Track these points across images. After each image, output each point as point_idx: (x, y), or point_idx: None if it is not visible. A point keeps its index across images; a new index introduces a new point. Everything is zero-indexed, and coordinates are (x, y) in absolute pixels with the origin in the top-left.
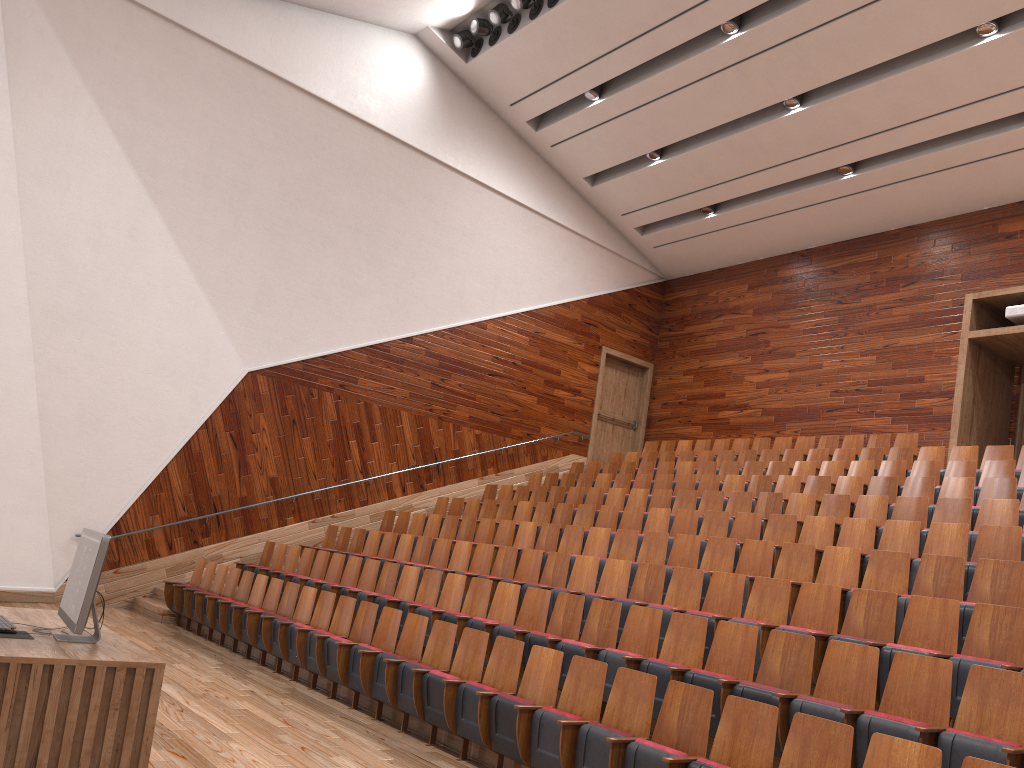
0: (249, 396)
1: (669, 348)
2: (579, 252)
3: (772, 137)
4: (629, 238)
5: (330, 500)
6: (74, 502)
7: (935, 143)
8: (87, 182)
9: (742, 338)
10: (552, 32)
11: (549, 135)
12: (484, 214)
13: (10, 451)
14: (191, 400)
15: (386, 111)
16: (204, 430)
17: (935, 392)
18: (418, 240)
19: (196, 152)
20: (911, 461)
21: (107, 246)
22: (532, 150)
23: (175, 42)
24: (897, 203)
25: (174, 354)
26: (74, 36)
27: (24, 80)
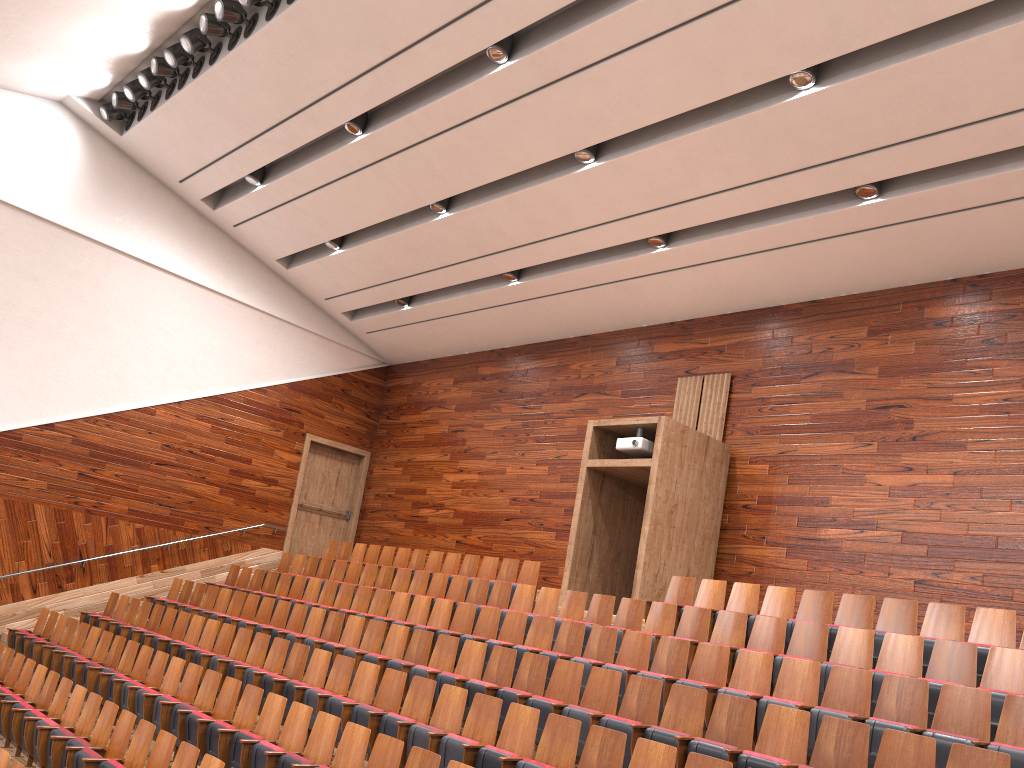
0: None
1: (386, 436)
2: (277, 335)
3: (431, 239)
4: (341, 322)
5: None
6: None
7: (583, 259)
8: None
9: (445, 434)
10: (189, 114)
11: (228, 215)
12: (150, 294)
13: None
14: None
15: (14, 182)
16: None
17: None
18: (61, 320)
19: None
20: (508, 598)
21: None
22: (217, 228)
23: None
24: (566, 313)
25: None
26: None
27: None
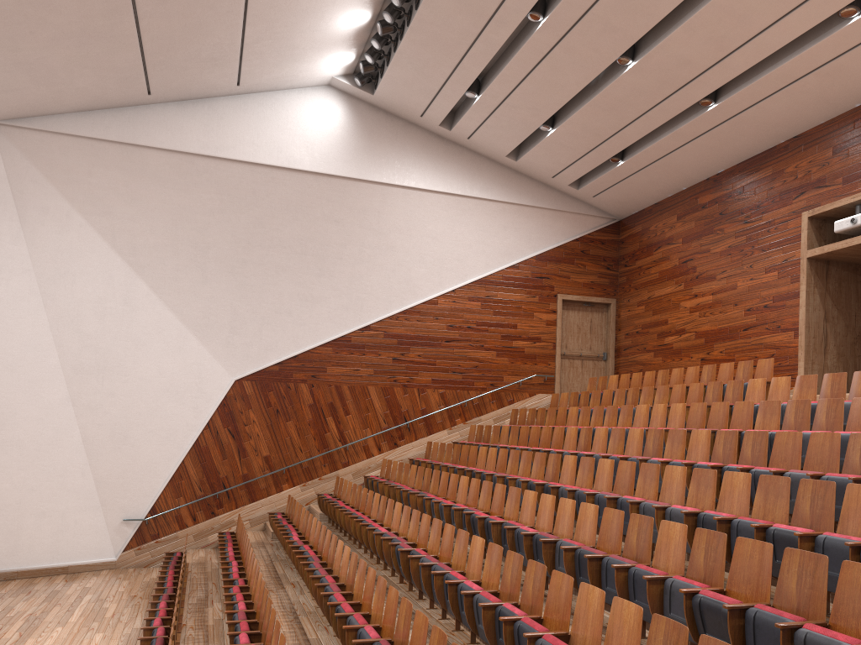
0: (239, 398)
1: (626, 282)
2: (519, 218)
3: (625, 91)
4: (569, 193)
5: (316, 466)
6: (119, 497)
7: (775, 59)
8: (87, 274)
9: (676, 266)
10: (412, 57)
11: (461, 131)
12: (417, 211)
13: (65, 470)
14: (193, 410)
15: (310, 154)
16: (207, 430)
17: None
18: (359, 248)
19: (162, 230)
20: (742, 394)
21: (110, 314)
22: (456, 145)
23: (130, 157)
24: (771, 119)
25: (174, 379)
26: (58, 176)
27: (30, 217)
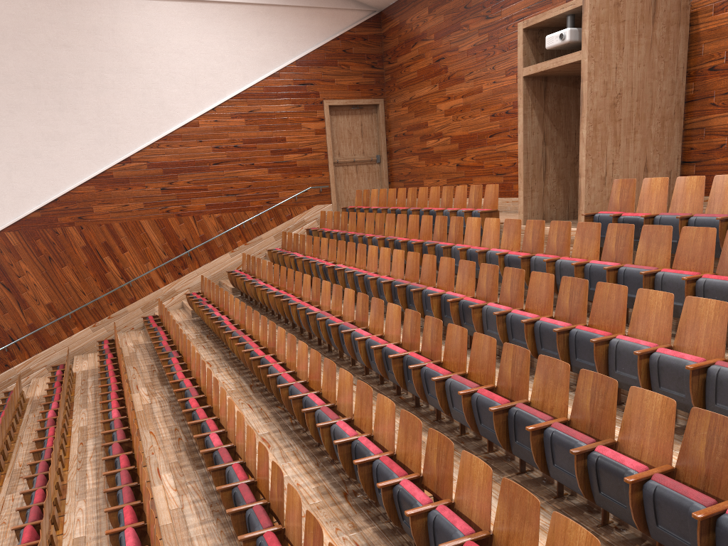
0: (5, 251)
1: (391, 81)
2: (272, 21)
3: None
4: None
5: (103, 306)
6: None
7: None
8: None
9: (431, 66)
10: None
11: None
12: (156, 24)
13: None
14: None
15: None
16: None
17: None
18: (99, 73)
19: None
20: (462, 232)
21: None
22: None
23: None
24: None
25: None
26: None
27: None
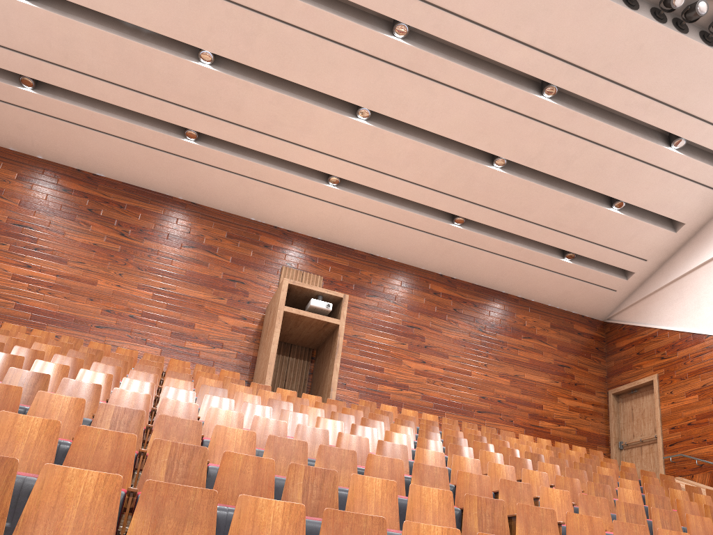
0: None
1: None
2: None
3: (165, 69)
4: None
5: None
6: None
7: (262, 158)
8: None
9: (1, 223)
10: None
11: None
12: None
13: None
14: None
15: None
16: None
17: (202, 339)
18: None
19: None
20: None
21: None
22: None
23: None
24: (203, 182)
25: None
26: None
27: None
